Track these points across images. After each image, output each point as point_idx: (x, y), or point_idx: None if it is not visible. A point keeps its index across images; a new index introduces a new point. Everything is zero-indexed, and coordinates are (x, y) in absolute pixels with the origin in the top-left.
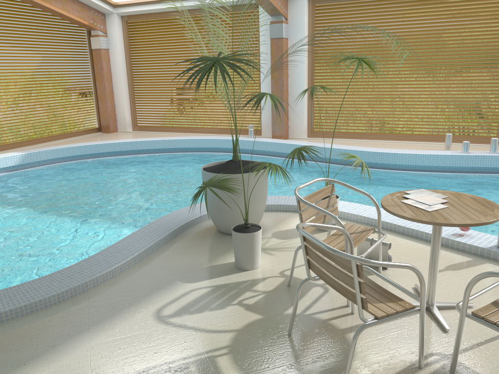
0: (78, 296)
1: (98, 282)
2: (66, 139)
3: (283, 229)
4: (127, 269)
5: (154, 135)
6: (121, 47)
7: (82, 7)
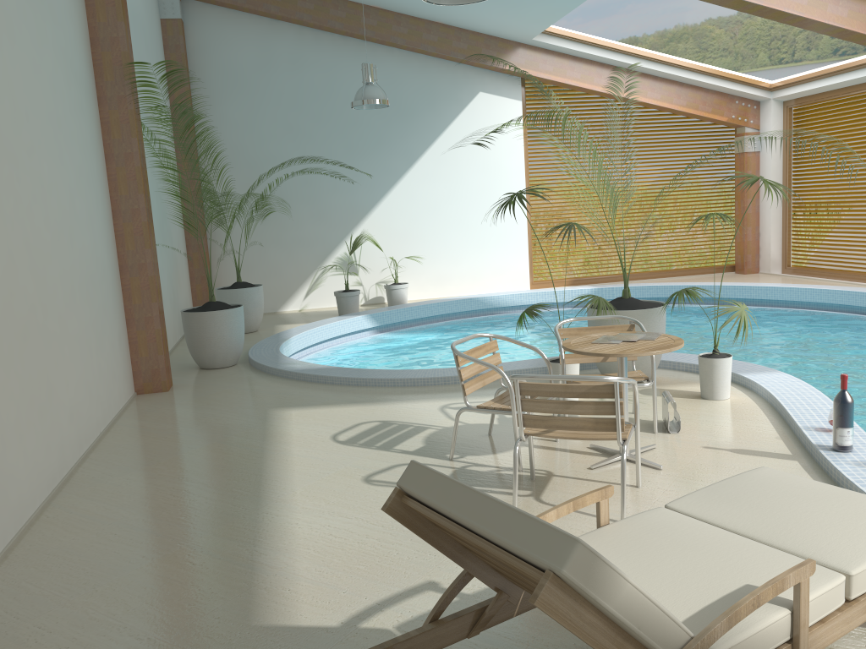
0: (428, 386)
1: (449, 382)
2: (673, 277)
3: (666, 388)
4: None
5: (798, 280)
6: (776, 147)
7: (719, 99)
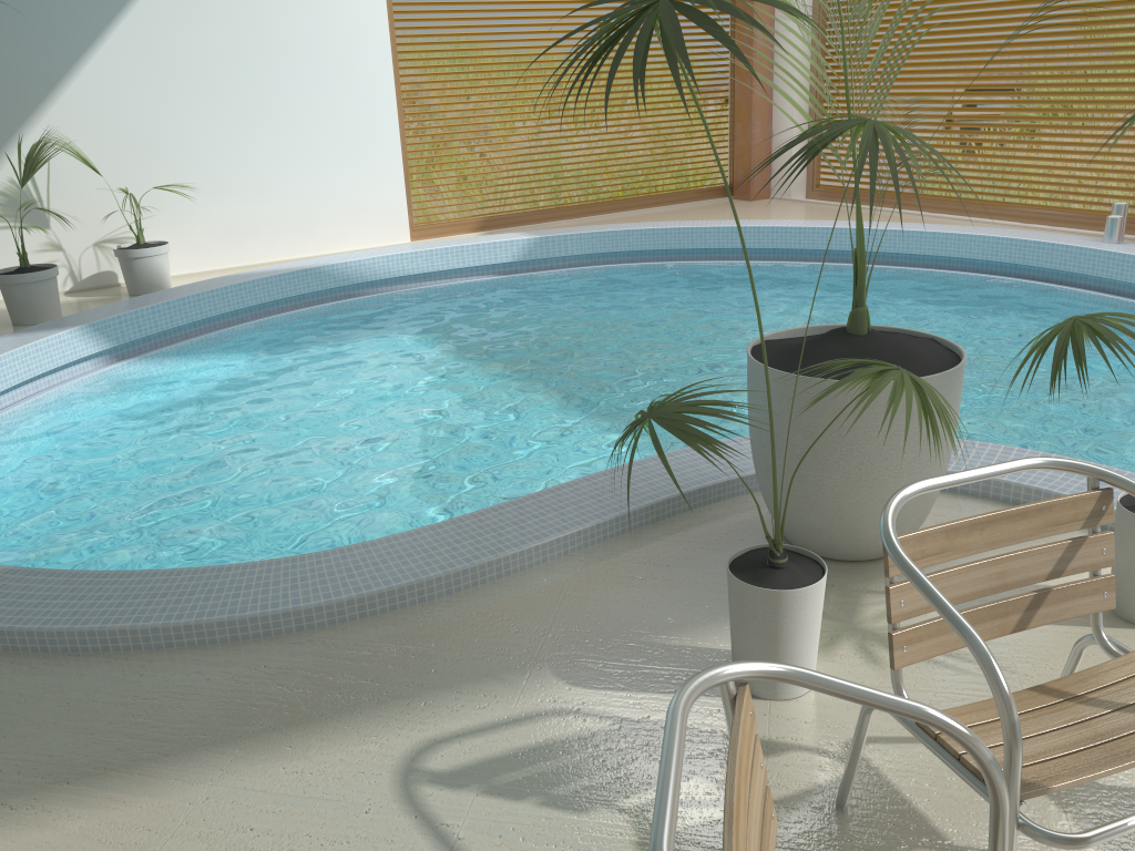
0: (313, 634)
1: (376, 609)
2: (645, 210)
3: None
4: (469, 589)
5: (849, 213)
6: None
7: None
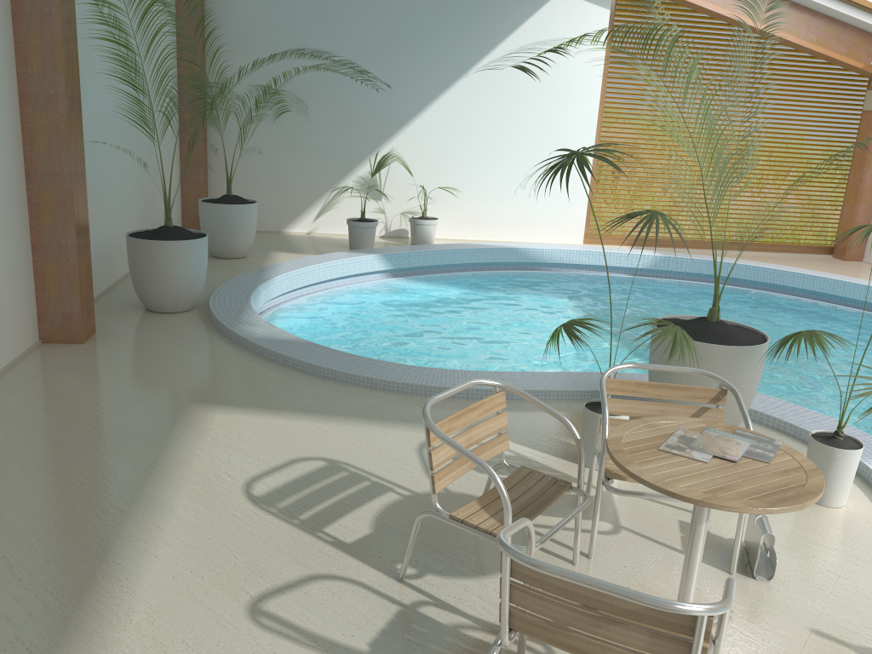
0: (416, 396)
1: None
2: (757, 252)
3: None
4: None
5: None
6: None
7: (859, 38)
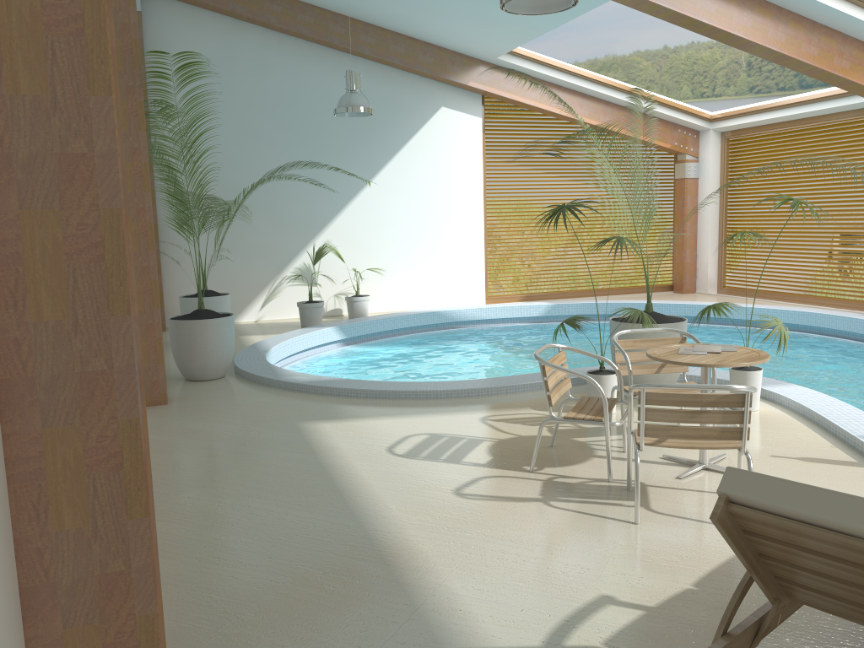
0: (452, 399)
1: (472, 394)
2: (618, 295)
3: None
4: (505, 394)
5: (737, 300)
6: (715, 175)
7: (664, 126)
